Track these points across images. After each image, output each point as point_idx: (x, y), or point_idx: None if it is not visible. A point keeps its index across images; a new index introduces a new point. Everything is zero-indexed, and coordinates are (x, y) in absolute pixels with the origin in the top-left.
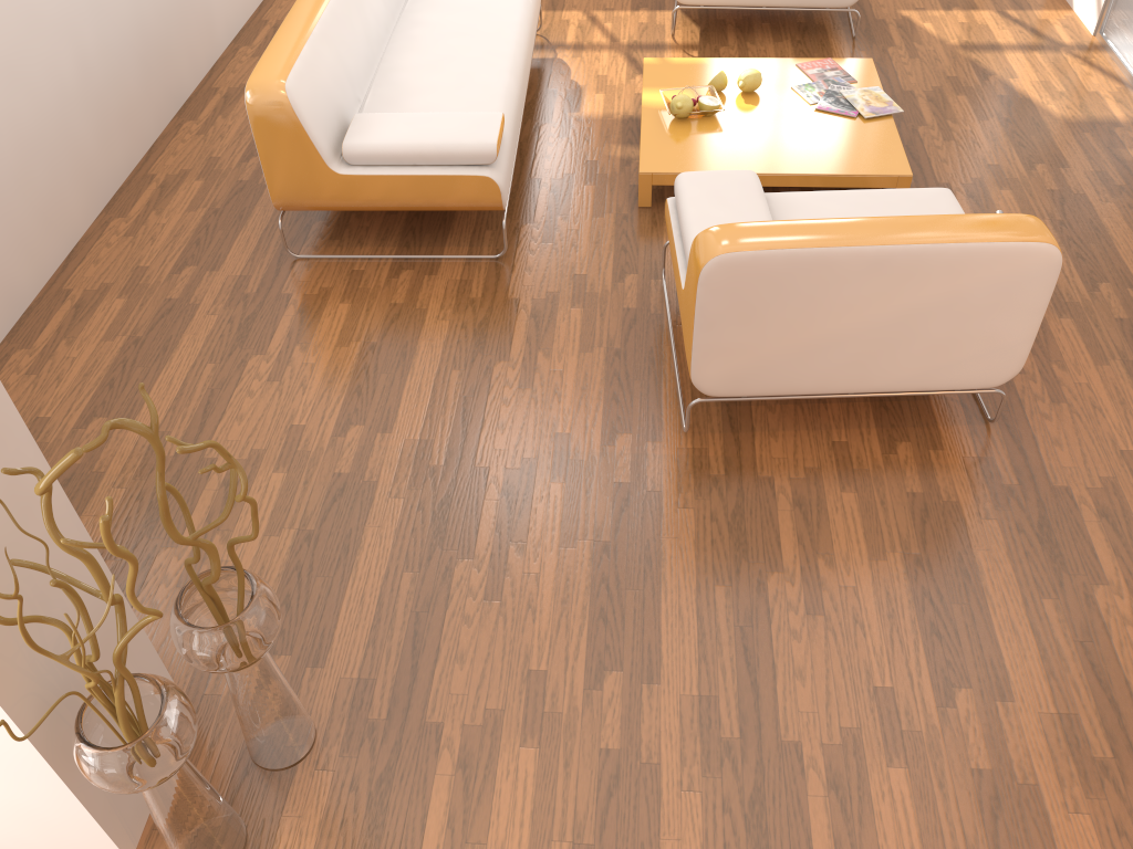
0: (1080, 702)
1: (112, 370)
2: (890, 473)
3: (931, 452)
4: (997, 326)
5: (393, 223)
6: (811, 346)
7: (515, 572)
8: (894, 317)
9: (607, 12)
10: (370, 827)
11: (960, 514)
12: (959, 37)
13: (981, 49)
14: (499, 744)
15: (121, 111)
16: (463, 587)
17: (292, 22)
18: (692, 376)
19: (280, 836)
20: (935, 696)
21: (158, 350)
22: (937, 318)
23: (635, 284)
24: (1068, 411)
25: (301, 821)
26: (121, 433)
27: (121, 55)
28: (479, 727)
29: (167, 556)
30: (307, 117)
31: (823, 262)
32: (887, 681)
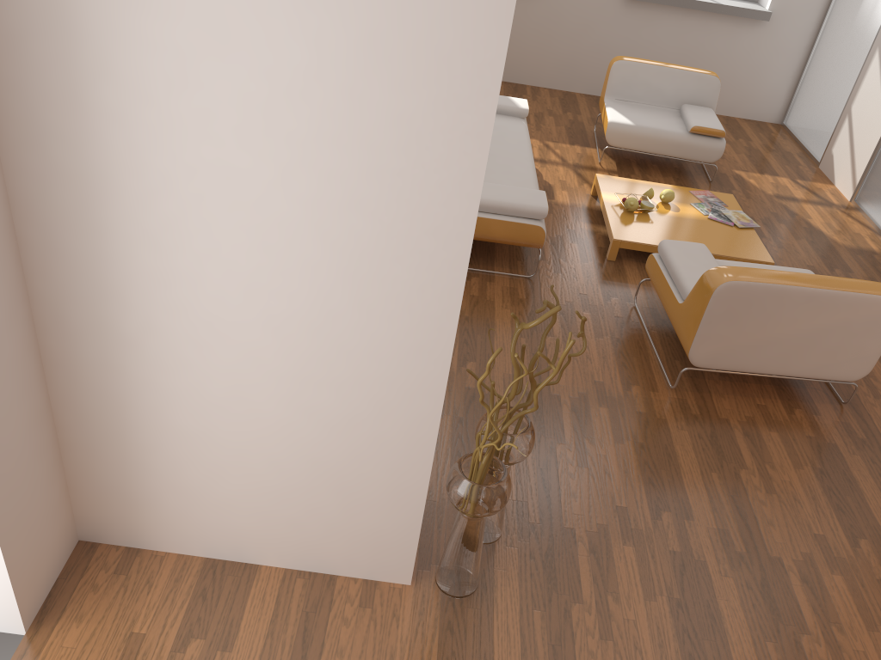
0: None
1: None
2: (794, 424)
3: (814, 416)
4: (863, 343)
5: None
6: (761, 342)
7: (592, 453)
8: (811, 331)
9: (555, 143)
10: (548, 578)
11: (838, 450)
12: (772, 190)
13: (787, 199)
14: (610, 543)
15: None
16: (563, 458)
17: None
18: (689, 352)
19: (496, 579)
20: (848, 541)
21: None
22: (833, 335)
23: (618, 303)
24: None
25: (506, 572)
26: None
27: None
28: (596, 533)
29: None
30: None
31: (782, 293)
32: (820, 531)
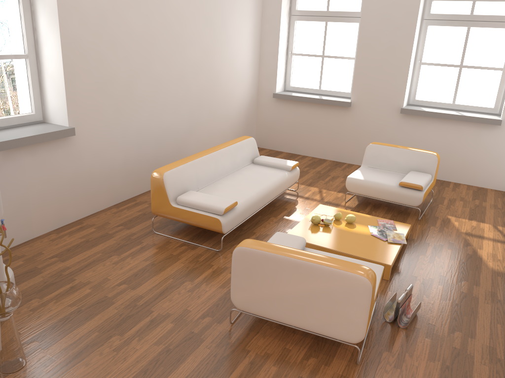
0: None
1: (72, 246)
2: (298, 366)
3: (322, 365)
4: (348, 311)
5: (194, 232)
6: (274, 297)
7: (130, 345)
8: (305, 293)
9: (327, 190)
10: None
11: None
12: (467, 229)
13: (474, 236)
14: None
15: (135, 178)
16: (110, 343)
17: (184, 159)
18: (231, 296)
19: None
20: None
21: (90, 245)
22: (323, 299)
23: None
24: (398, 373)
25: None
26: (58, 263)
27: (143, 162)
28: None
29: (35, 301)
30: (168, 185)
31: (275, 260)
32: None
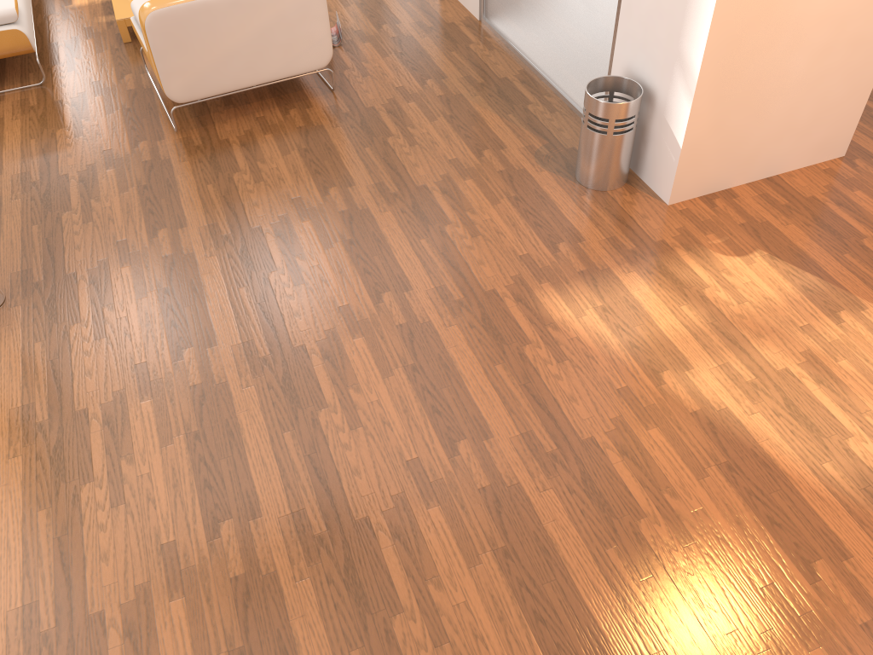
0: (384, 177)
1: None
2: (287, 122)
3: (306, 110)
4: (309, 30)
5: None
6: (221, 60)
7: (97, 209)
8: (256, 34)
9: None
10: (49, 316)
11: (324, 129)
12: None
13: None
14: (109, 270)
15: None
16: (69, 222)
17: None
18: (165, 92)
19: (1, 334)
20: (320, 193)
21: None
22: (278, 30)
23: (132, 78)
24: (371, 79)
25: (10, 326)
26: None
27: None
28: (97, 267)
29: None
30: None
31: (207, 7)
32: (298, 194)
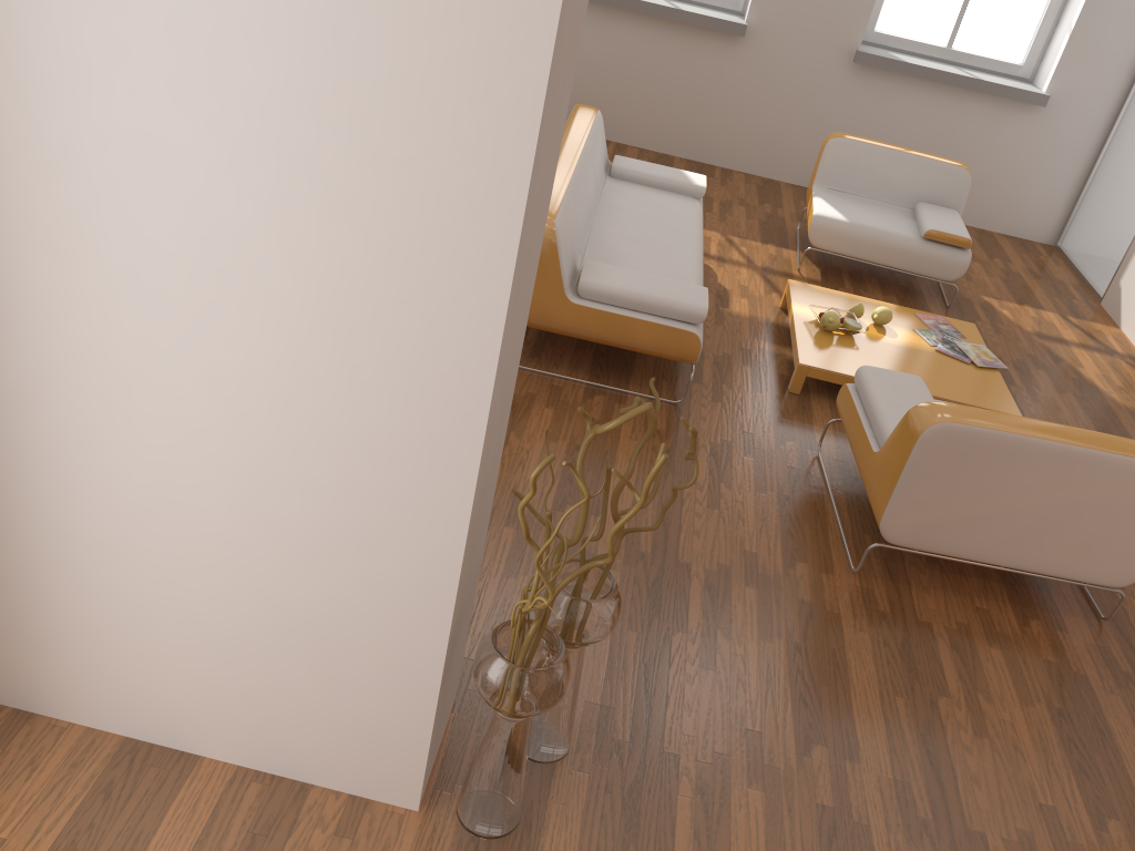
0: None
1: None
2: (1027, 641)
3: (1058, 632)
4: None
5: (582, 356)
6: (986, 517)
7: (724, 649)
8: (1059, 507)
9: (742, 239)
10: (626, 825)
11: (1089, 685)
12: (1032, 326)
13: (1052, 339)
14: (729, 782)
15: None
16: (681, 652)
17: None
18: (881, 521)
19: (548, 816)
20: (1090, 820)
21: None
22: (1092, 516)
23: (794, 450)
24: None
25: (565, 808)
26: None
27: None
28: (710, 765)
29: None
30: (562, 251)
31: (1020, 447)
32: (1049, 800)
